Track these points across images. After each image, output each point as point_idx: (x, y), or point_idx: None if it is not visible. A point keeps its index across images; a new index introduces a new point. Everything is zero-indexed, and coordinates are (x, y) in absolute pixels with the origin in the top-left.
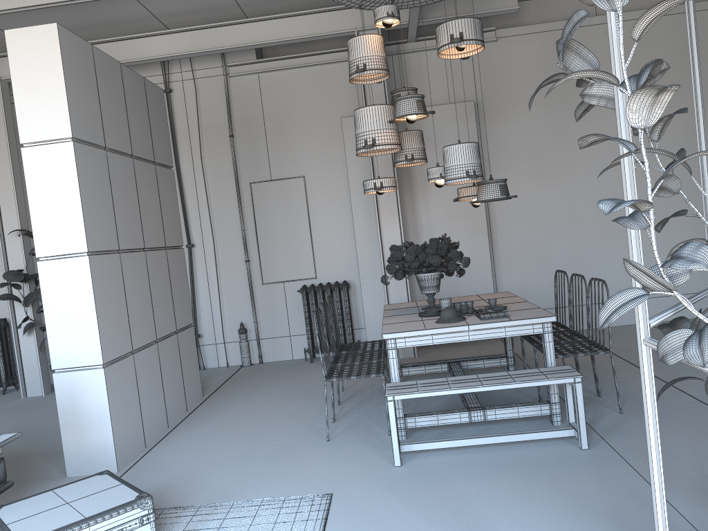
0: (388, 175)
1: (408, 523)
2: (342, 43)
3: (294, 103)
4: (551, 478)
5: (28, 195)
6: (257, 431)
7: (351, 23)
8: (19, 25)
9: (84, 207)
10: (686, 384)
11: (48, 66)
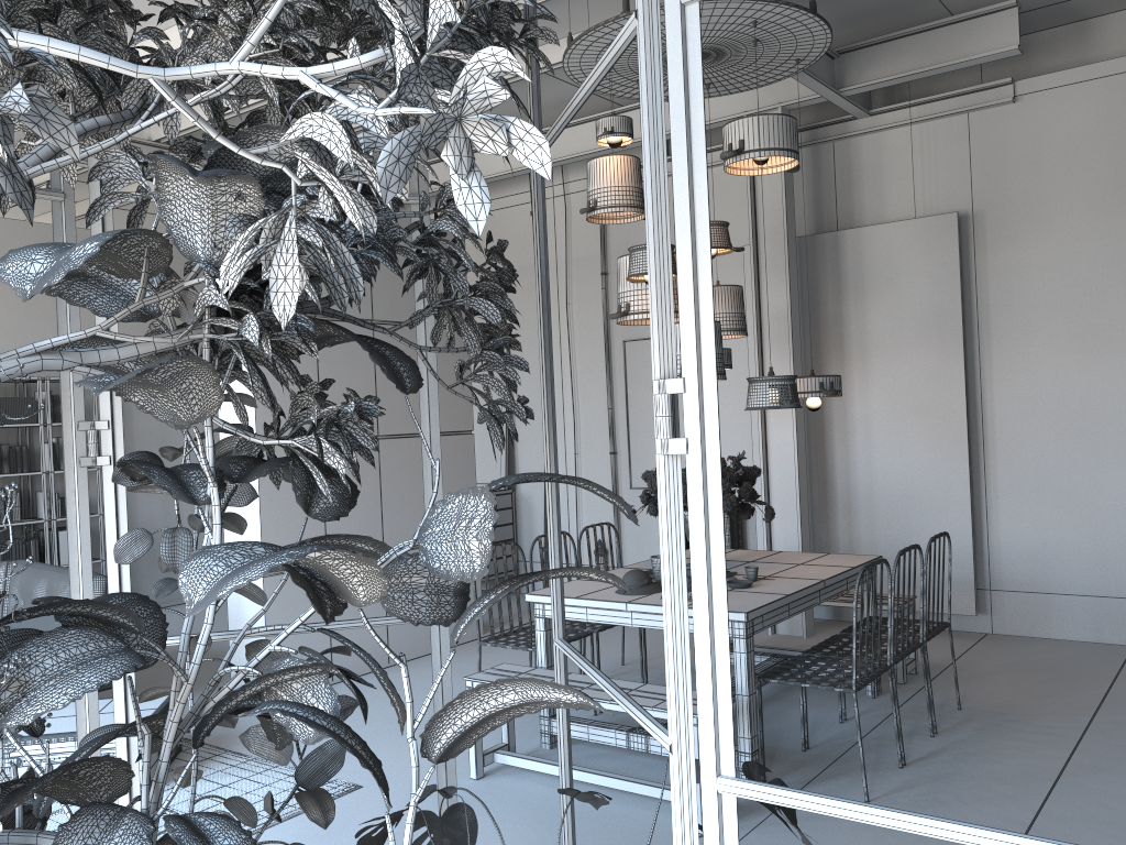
0: (782, 340)
1: (351, 844)
2: None
3: None
4: None
5: None
6: None
7: (742, 103)
8: None
9: None
10: (1084, 788)
11: None
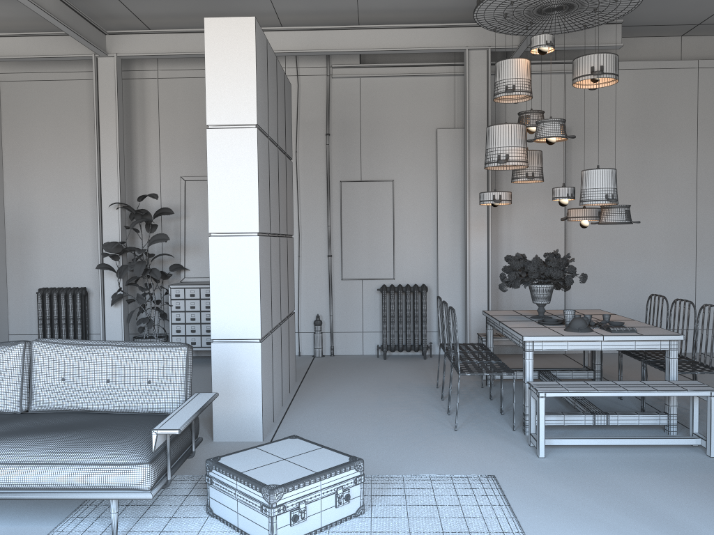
0: (481, 188)
1: (586, 505)
2: (438, 57)
3: (391, 109)
4: (697, 479)
5: (207, 173)
6: (377, 417)
7: (462, 41)
8: (146, 6)
9: (259, 190)
10: None
11: (242, 55)
